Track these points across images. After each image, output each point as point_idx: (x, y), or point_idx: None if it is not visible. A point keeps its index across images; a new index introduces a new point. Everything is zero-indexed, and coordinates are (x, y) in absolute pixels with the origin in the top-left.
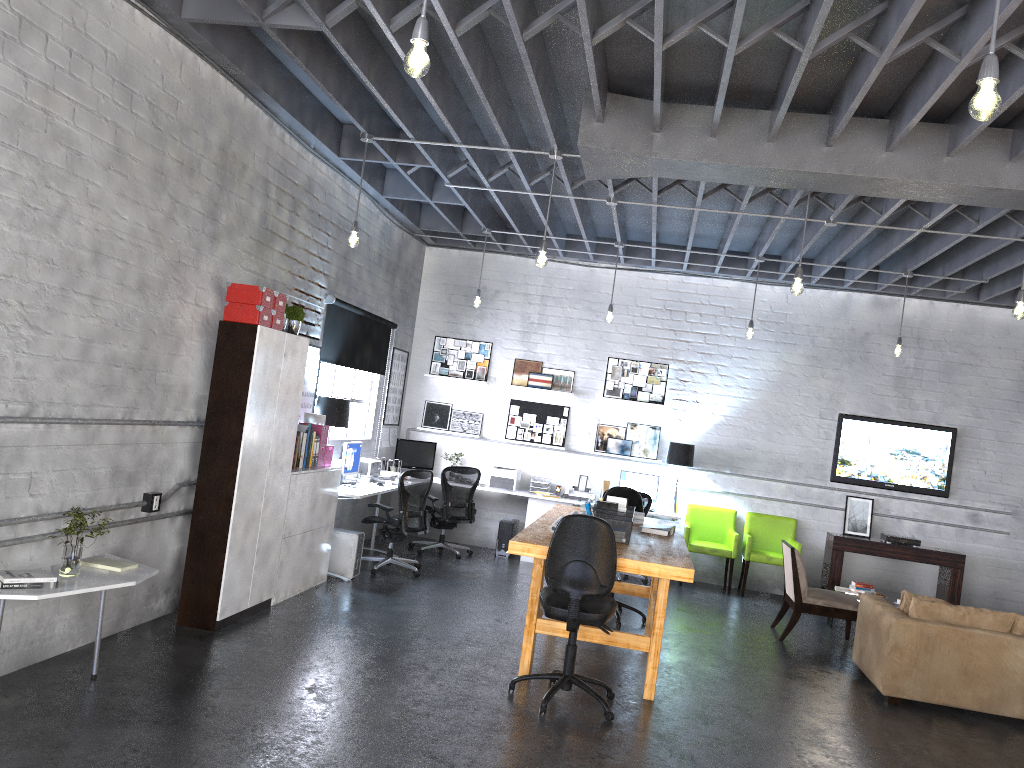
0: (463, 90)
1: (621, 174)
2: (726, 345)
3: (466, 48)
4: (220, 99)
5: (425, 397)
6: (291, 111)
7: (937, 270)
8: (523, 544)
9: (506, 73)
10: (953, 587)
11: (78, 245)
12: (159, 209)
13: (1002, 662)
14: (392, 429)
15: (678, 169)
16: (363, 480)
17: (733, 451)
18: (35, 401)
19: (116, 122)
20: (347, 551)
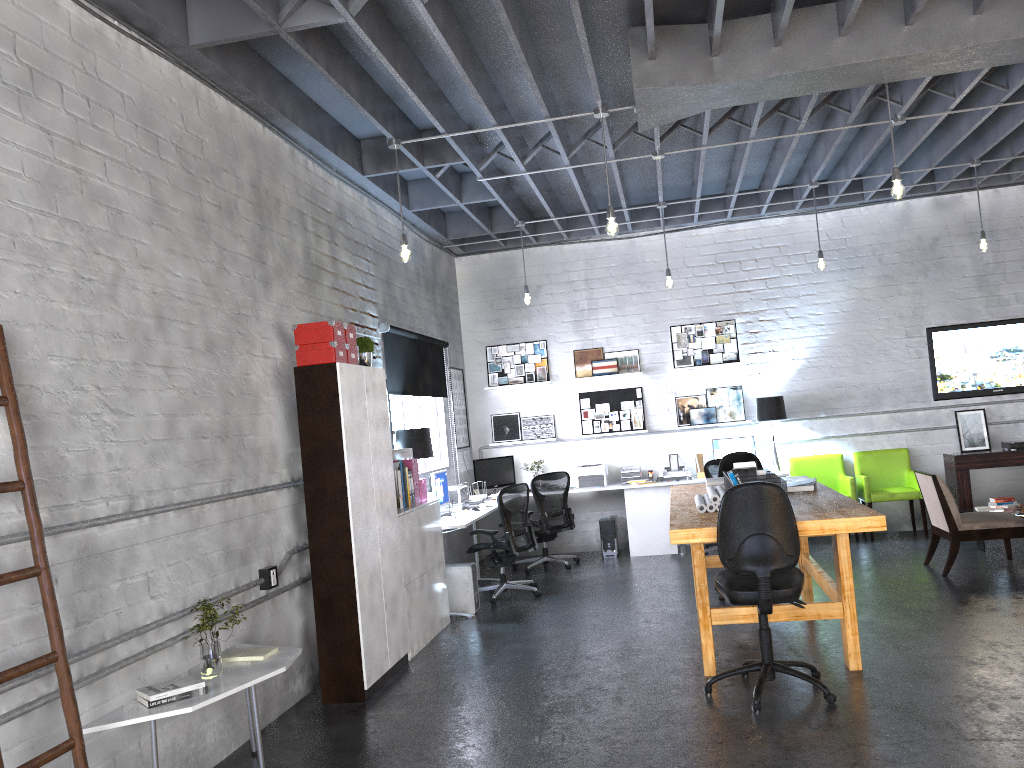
0: (489, 66)
1: (679, 114)
2: (790, 285)
3: (505, 4)
4: (241, 132)
5: (490, 411)
6: (311, 133)
7: (1003, 152)
8: (686, 531)
9: (537, 33)
10: None
11: (140, 312)
12: (209, 260)
13: None
14: (465, 452)
15: (744, 92)
16: (456, 509)
17: (823, 393)
18: (134, 493)
19: (148, 172)
20: (463, 586)
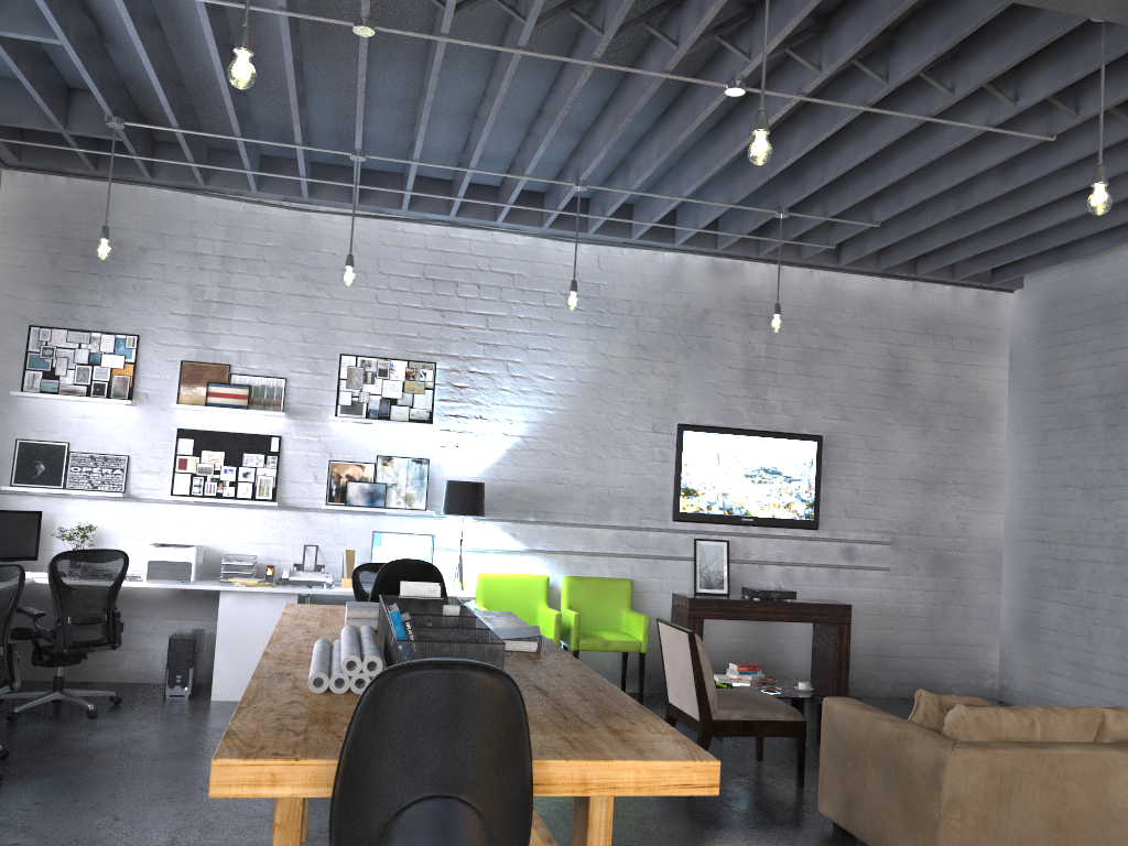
0: None
1: None
2: (519, 331)
3: None
4: None
5: (16, 433)
6: None
7: (811, 212)
8: (257, 764)
9: None
10: (840, 650)
11: None
12: None
13: (1108, 797)
14: None
15: None
16: None
17: (538, 488)
18: None
19: None
20: None
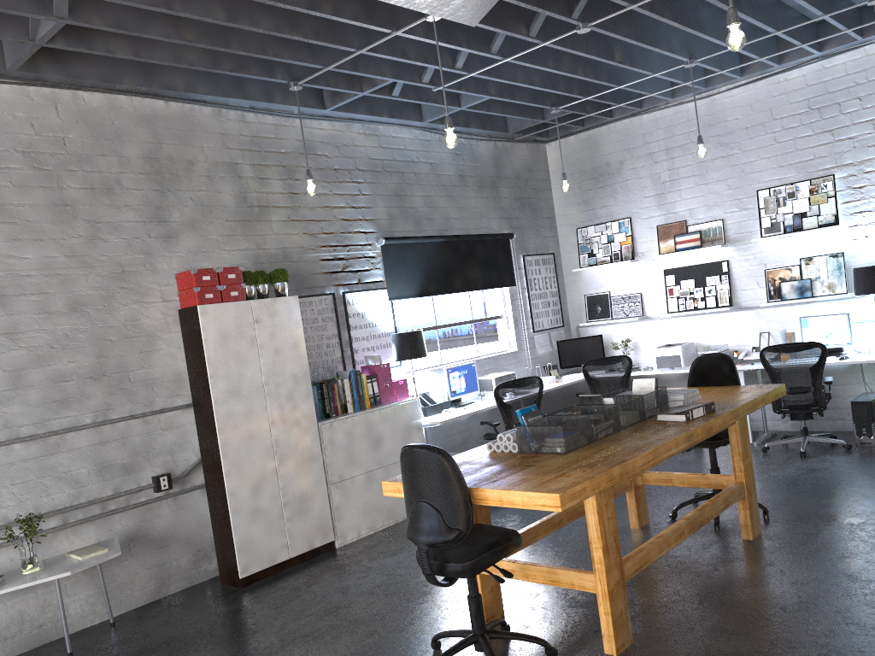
0: None
1: (482, 2)
2: None
3: None
4: (127, 116)
5: (583, 292)
6: (222, 93)
7: None
8: (393, 484)
9: None
10: None
11: None
12: (74, 236)
13: None
14: (554, 332)
15: None
16: (488, 397)
17: None
18: None
19: None
20: None
